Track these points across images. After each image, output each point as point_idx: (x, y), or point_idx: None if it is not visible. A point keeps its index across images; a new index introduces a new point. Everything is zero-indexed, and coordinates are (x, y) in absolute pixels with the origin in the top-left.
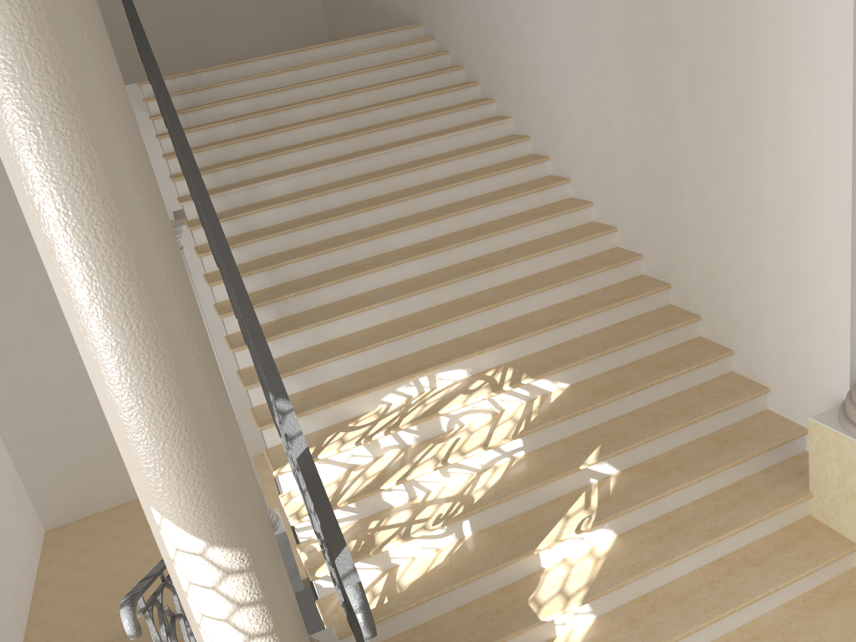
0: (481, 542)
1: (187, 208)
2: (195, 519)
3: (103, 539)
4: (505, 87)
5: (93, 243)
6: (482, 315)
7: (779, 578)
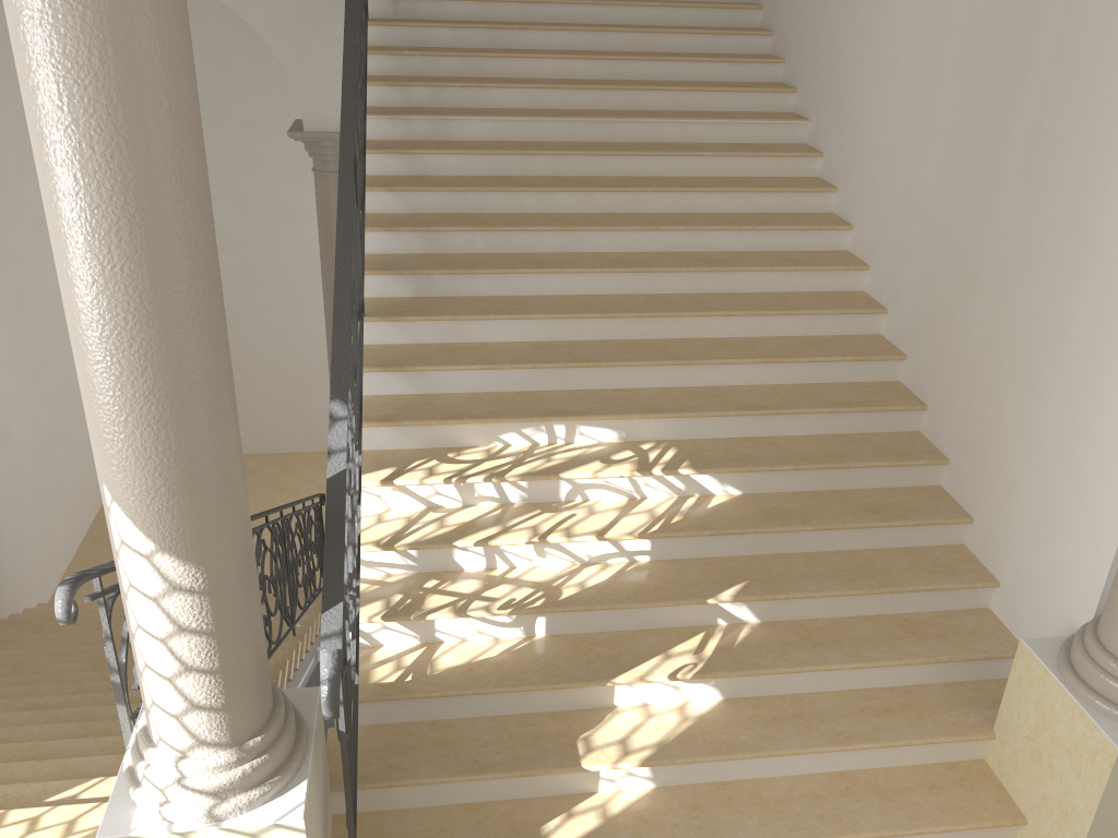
0: (552, 649)
1: None
2: (147, 515)
3: None
4: (813, 77)
5: (86, 153)
6: (665, 370)
7: (904, 822)
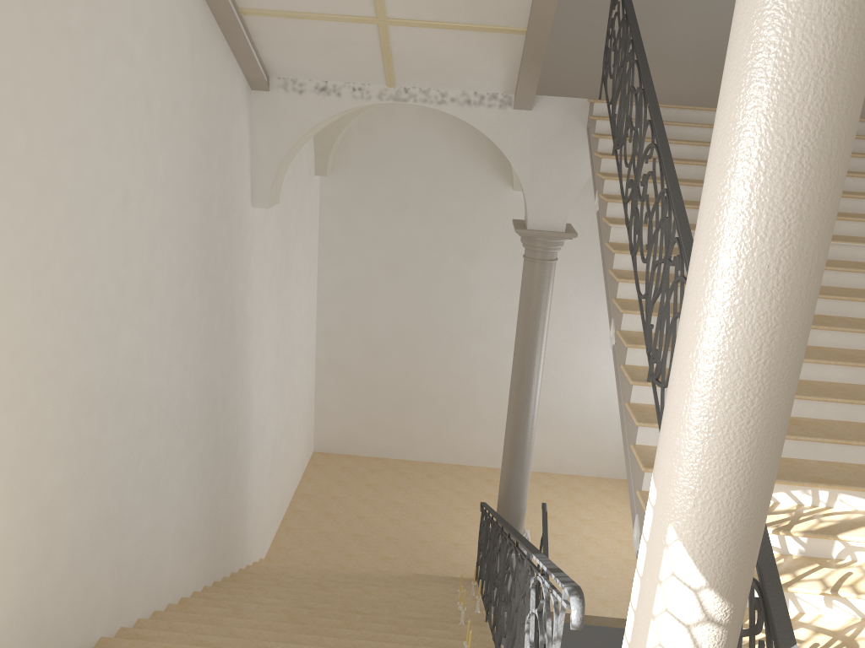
0: None
1: (613, 230)
2: (709, 556)
3: (358, 481)
4: None
5: (770, 273)
6: None
7: None
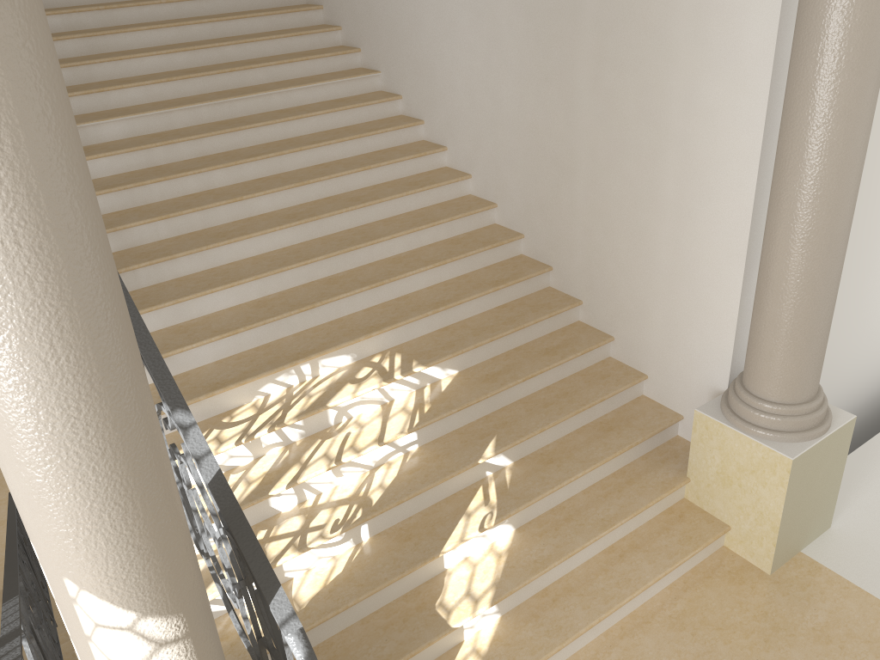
0: (382, 546)
1: None
2: (125, 588)
3: None
4: (375, 37)
5: (11, 250)
6: (365, 294)
7: (666, 563)
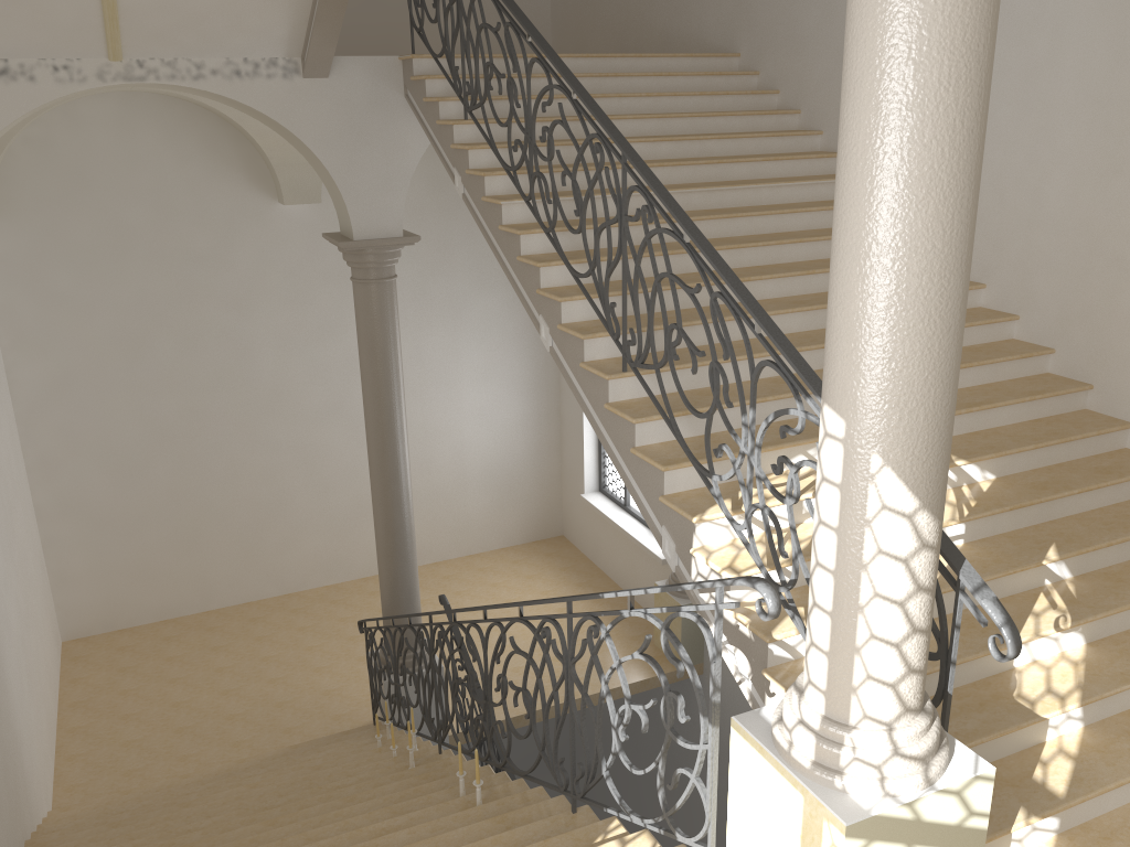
0: None
1: (505, 209)
2: (920, 472)
3: (151, 660)
4: None
5: (956, 128)
6: None
7: None
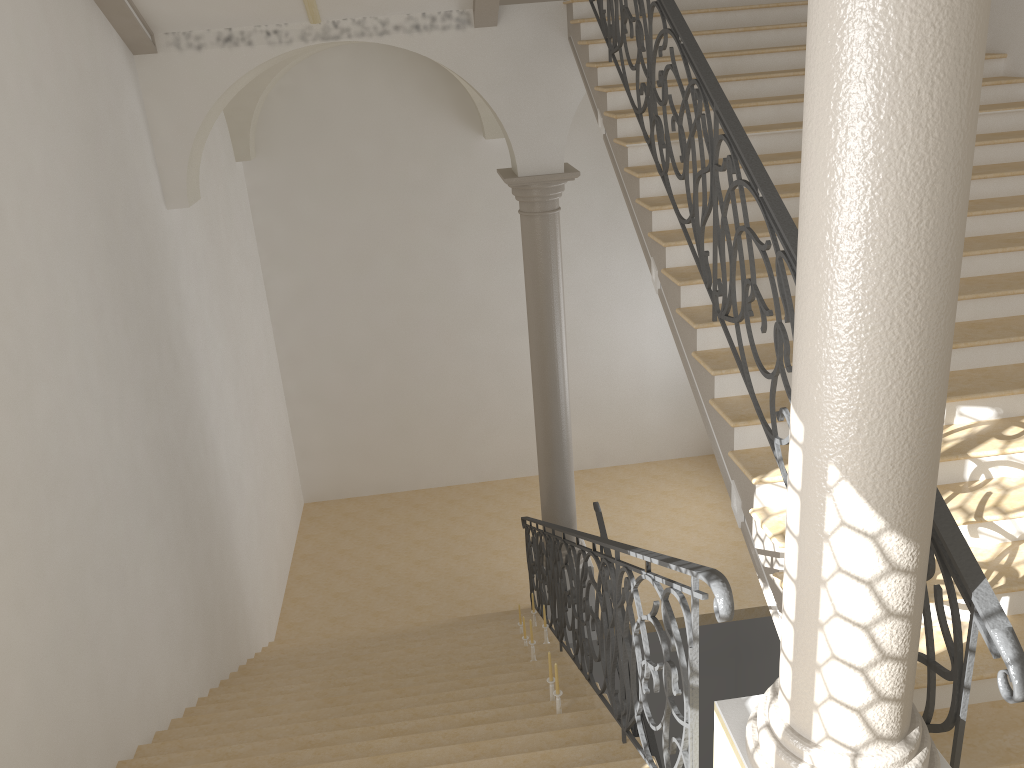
0: None
1: (631, 152)
2: (885, 490)
3: (366, 527)
4: None
5: (922, 101)
6: (1019, 346)
7: None
